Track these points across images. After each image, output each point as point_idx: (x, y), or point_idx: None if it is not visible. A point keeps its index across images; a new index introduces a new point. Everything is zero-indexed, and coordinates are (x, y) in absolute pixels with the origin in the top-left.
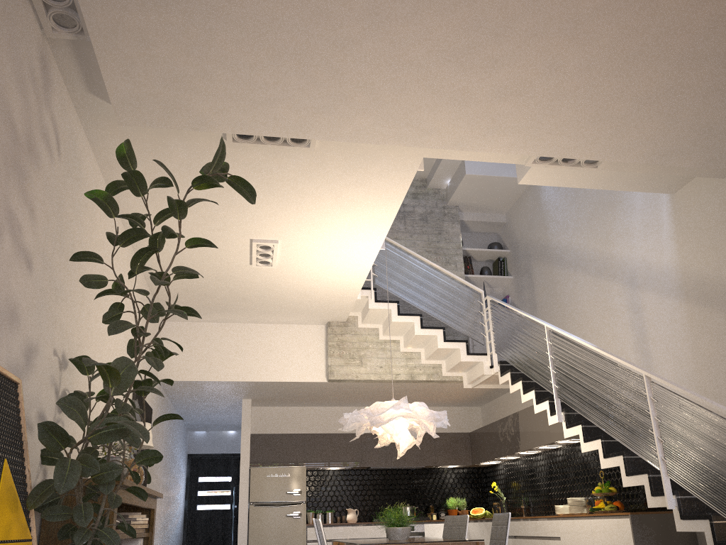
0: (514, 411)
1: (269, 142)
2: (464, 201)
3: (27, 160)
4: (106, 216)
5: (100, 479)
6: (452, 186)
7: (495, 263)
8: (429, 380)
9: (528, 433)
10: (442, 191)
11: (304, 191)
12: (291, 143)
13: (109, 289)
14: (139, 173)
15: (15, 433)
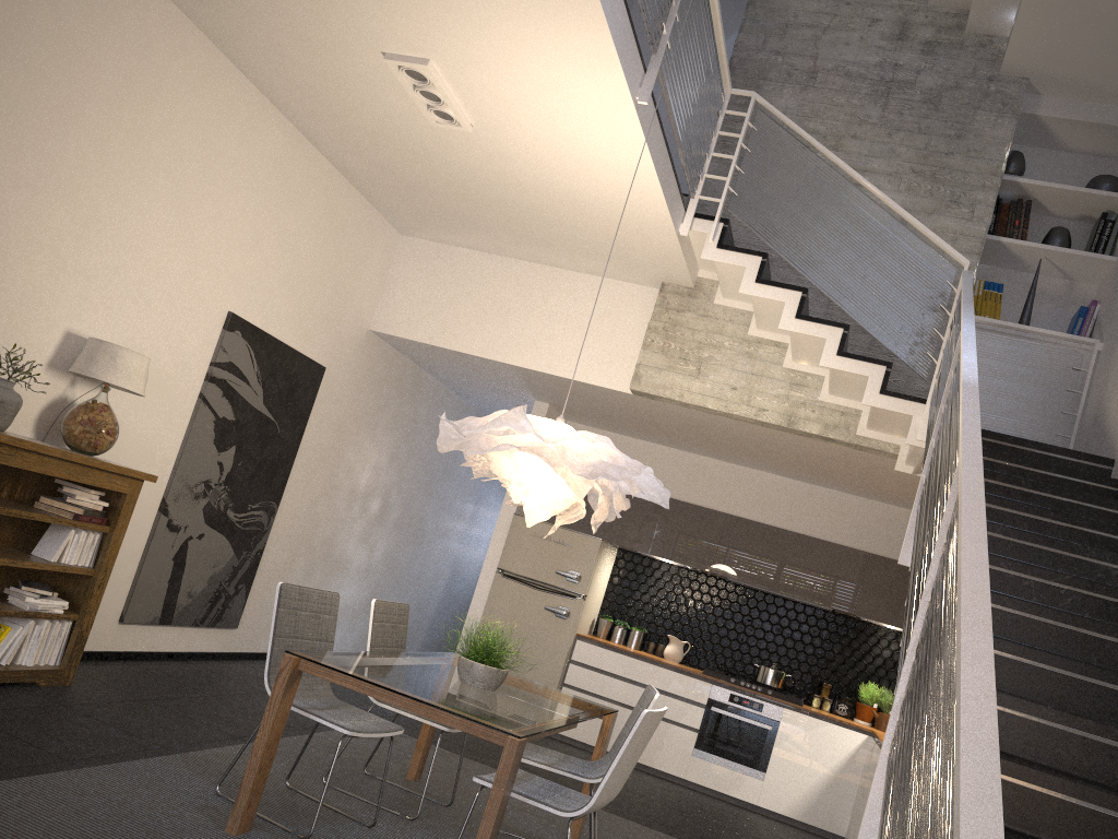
0: None
1: None
2: (1038, 65)
3: None
4: None
5: None
6: (1012, 27)
7: (1095, 226)
8: (824, 436)
9: None
10: (1000, 41)
11: None
12: None
13: None
14: None
15: None
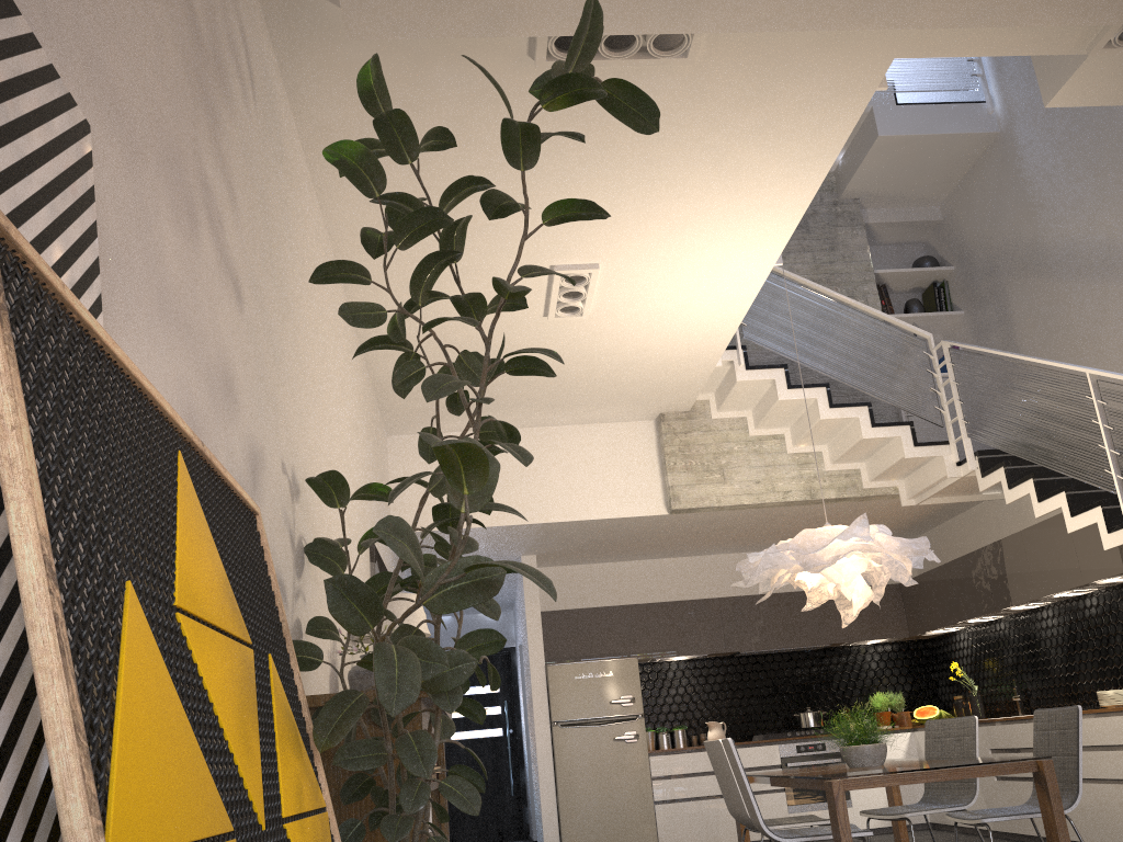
0: (983, 540)
1: (612, 54)
2: (869, 188)
3: (216, 89)
4: (316, 236)
5: (437, 684)
6: (850, 164)
7: (927, 293)
8: (841, 497)
9: (1030, 572)
10: (829, 175)
11: (660, 156)
12: (654, 52)
13: (377, 338)
14: (404, 117)
15: (270, 607)
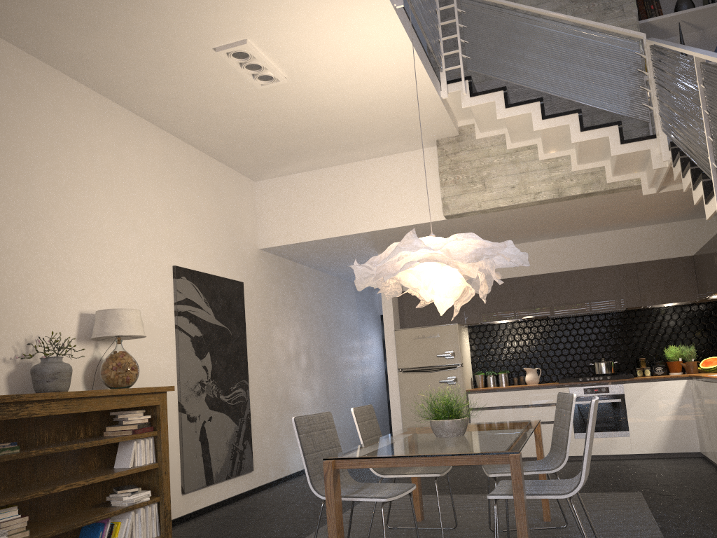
0: None
1: None
2: None
3: None
4: None
5: None
6: None
7: None
8: (586, 192)
9: None
10: None
11: None
12: None
13: None
14: None
15: None
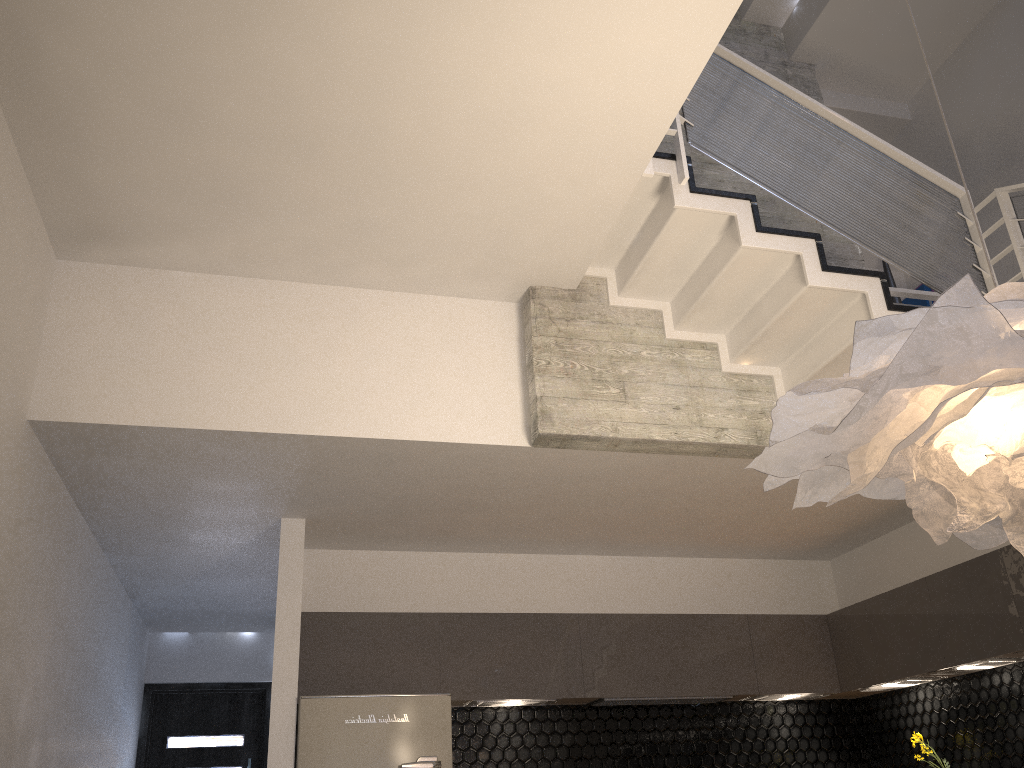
0: (970, 550)
1: None
2: (833, 46)
3: None
4: None
5: None
6: (814, 2)
7: None
8: None
9: None
10: (776, 31)
11: None
12: None
13: None
14: None
15: None
